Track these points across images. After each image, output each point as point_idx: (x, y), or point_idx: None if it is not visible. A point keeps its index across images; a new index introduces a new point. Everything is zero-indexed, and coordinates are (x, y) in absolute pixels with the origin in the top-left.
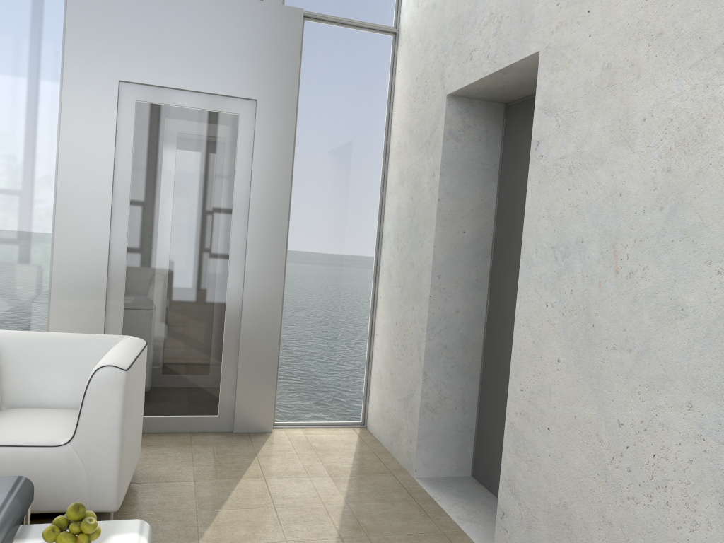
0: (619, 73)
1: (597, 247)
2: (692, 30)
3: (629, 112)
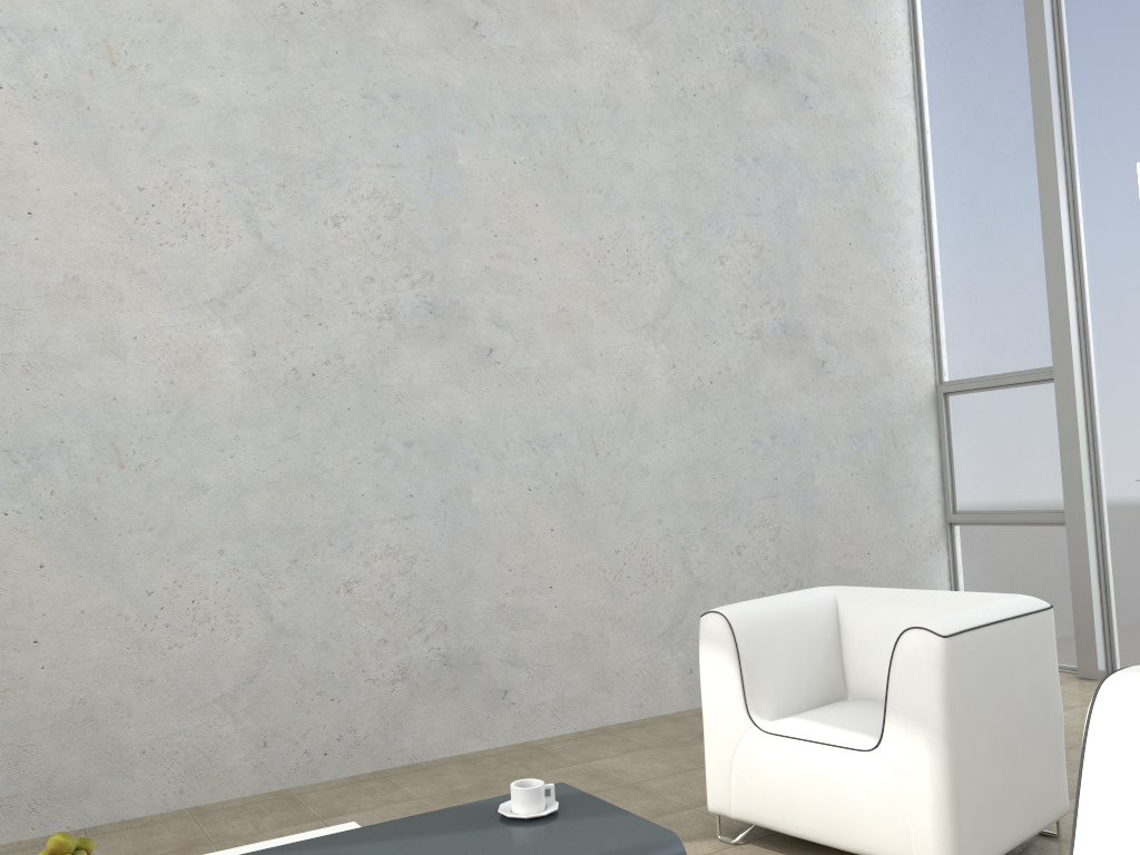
0: (94, 290)
1: (89, 445)
2: (179, 281)
3: (114, 327)
